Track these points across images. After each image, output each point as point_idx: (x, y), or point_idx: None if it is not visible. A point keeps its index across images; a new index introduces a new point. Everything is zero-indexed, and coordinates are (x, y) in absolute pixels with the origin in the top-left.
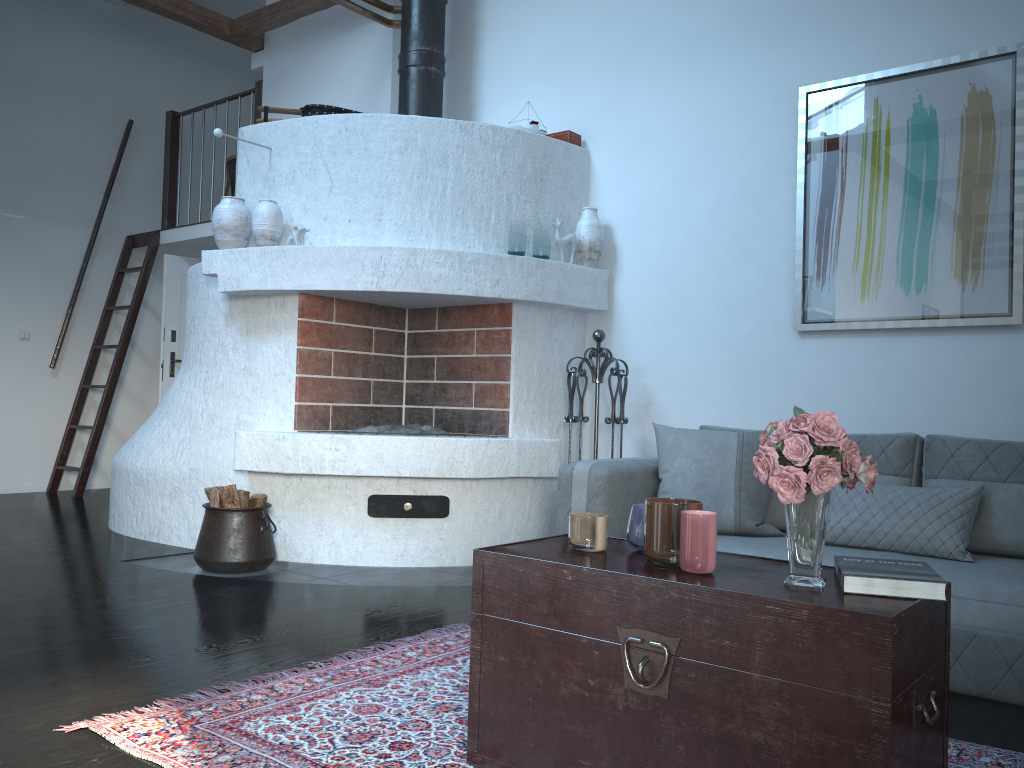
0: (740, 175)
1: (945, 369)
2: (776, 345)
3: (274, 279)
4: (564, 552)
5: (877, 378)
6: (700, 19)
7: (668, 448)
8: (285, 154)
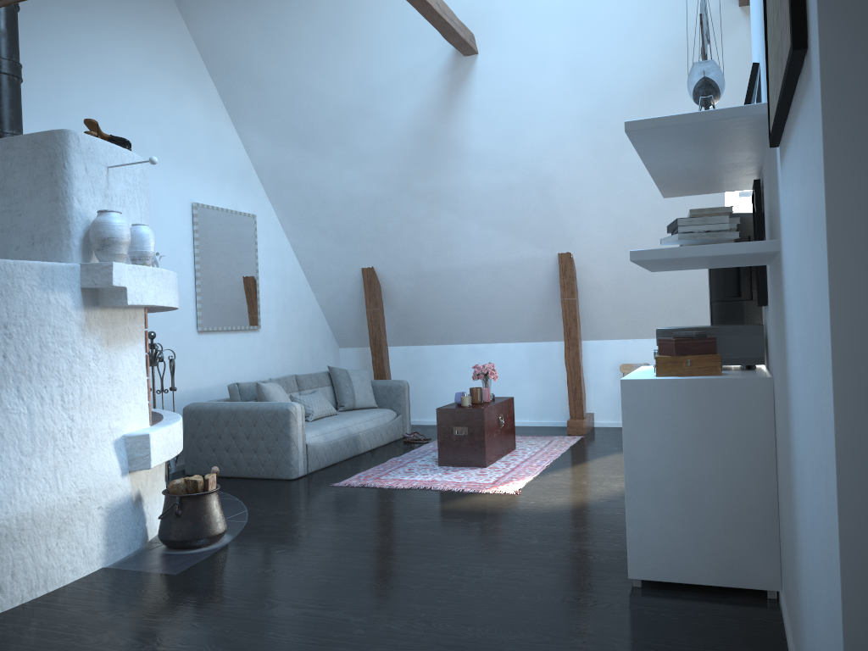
0: (170, 240)
1: (241, 348)
2: (189, 338)
3: (160, 296)
4: (475, 406)
5: (223, 353)
6: (146, 136)
7: (275, 393)
8: (118, 177)
